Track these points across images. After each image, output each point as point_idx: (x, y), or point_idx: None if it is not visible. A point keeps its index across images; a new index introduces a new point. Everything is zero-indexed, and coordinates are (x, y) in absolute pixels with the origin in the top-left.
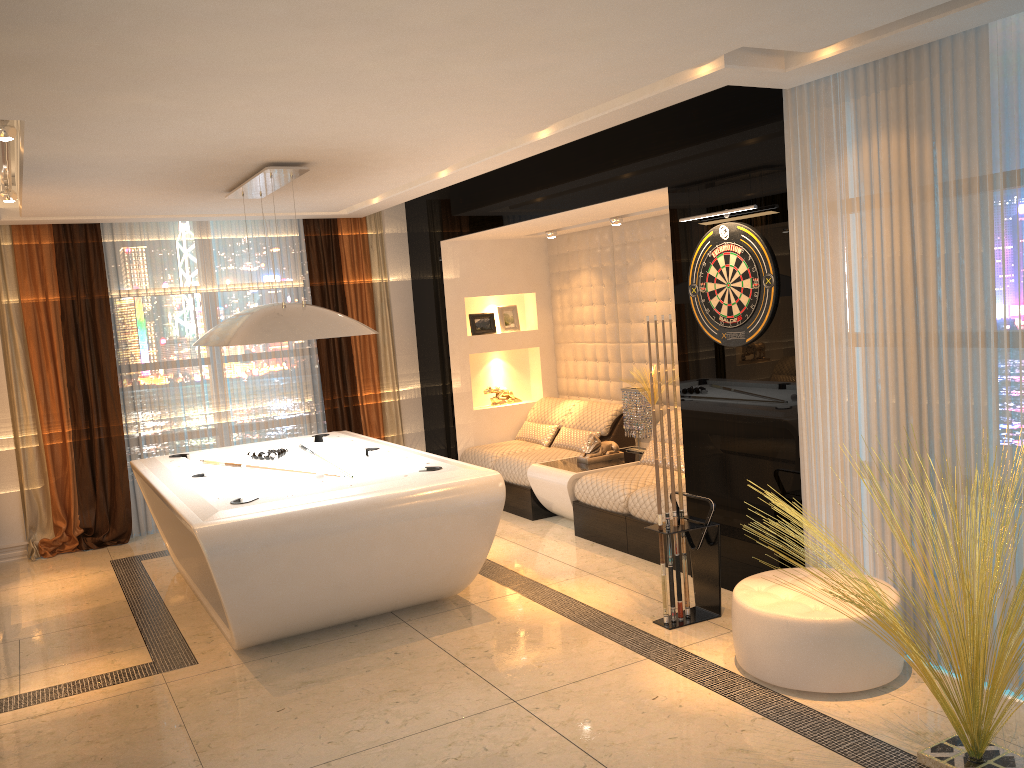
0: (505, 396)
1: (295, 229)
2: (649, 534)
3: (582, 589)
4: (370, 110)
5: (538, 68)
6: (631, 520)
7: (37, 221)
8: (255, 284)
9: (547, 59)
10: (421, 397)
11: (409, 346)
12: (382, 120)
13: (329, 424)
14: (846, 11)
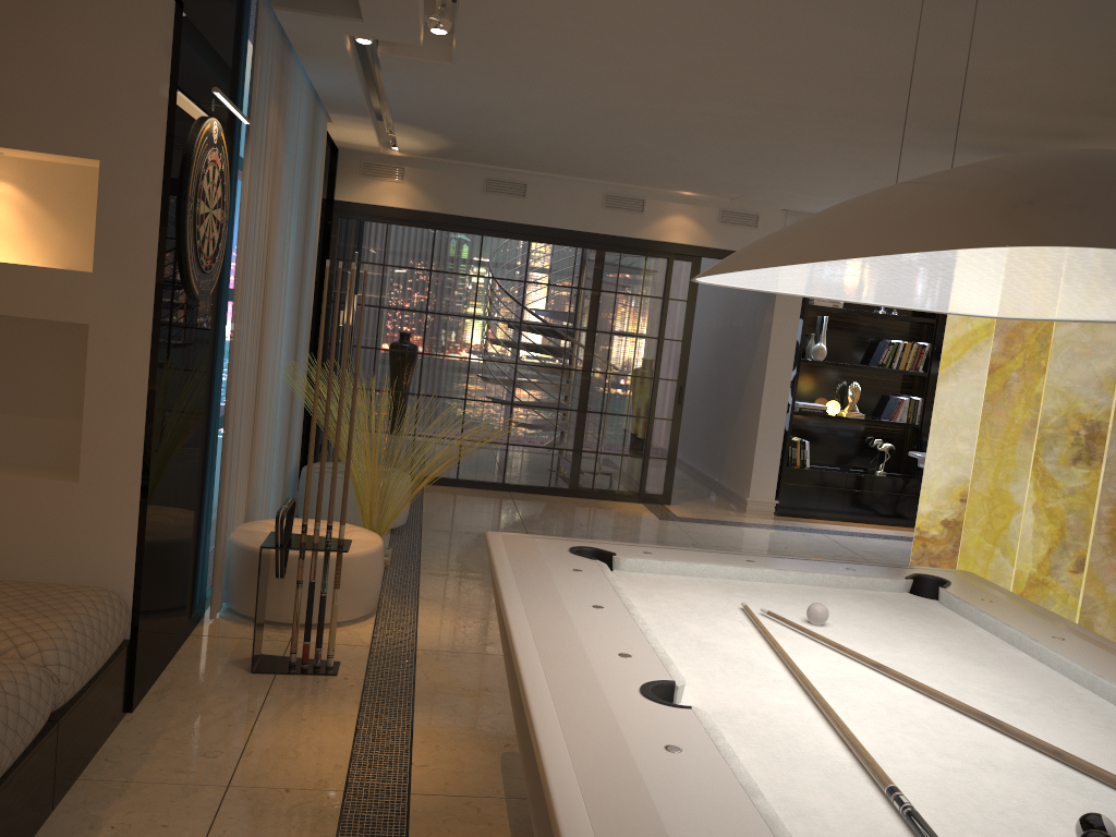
0: None
1: None
2: (89, 710)
3: (309, 756)
4: (745, 24)
5: (599, 61)
6: (67, 717)
7: None
8: None
9: (602, 69)
10: None
11: None
12: (726, 3)
13: None
14: (438, 84)
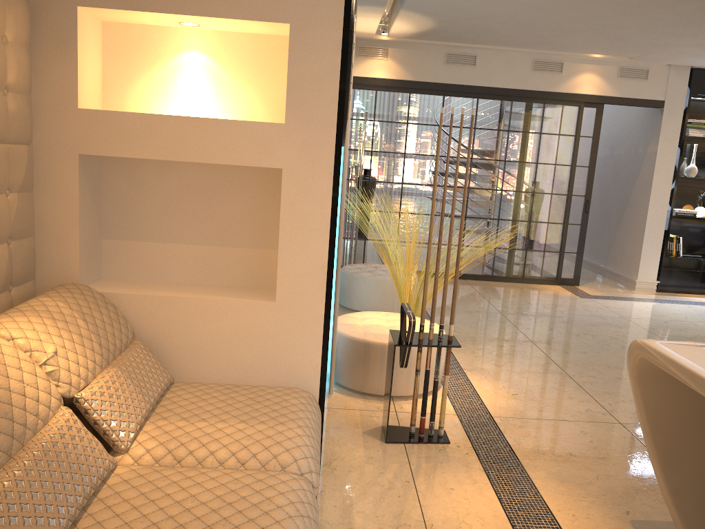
0: None
1: None
2: None
3: (479, 528)
4: None
5: None
6: None
7: None
8: None
9: None
10: None
11: None
12: None
13: None
14: None
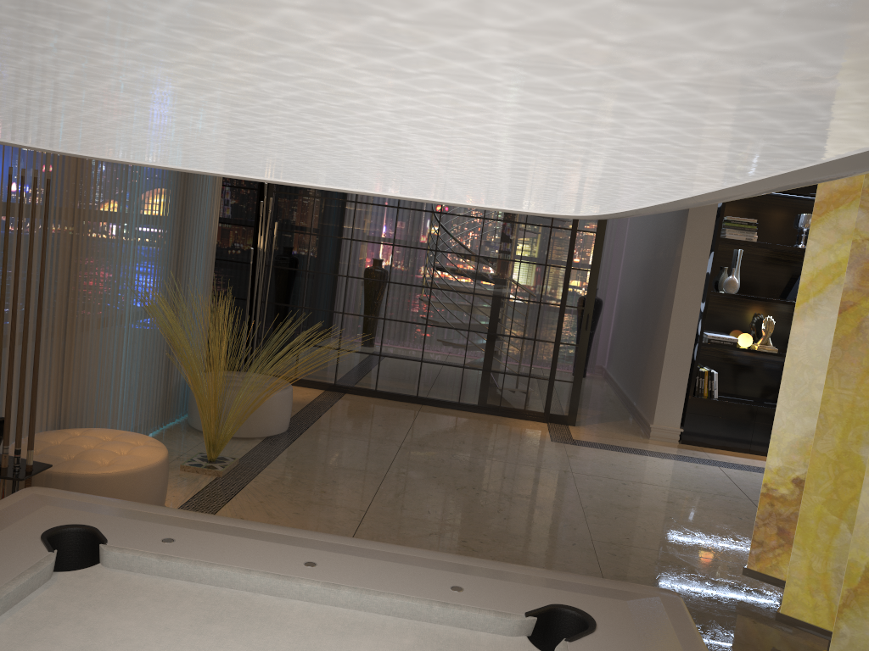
0: None
1: None
2: None
3: None
4: None
5: None
6: None
7: None
8: None
9: None
10: None
11: None
12: None
13: None
14: None
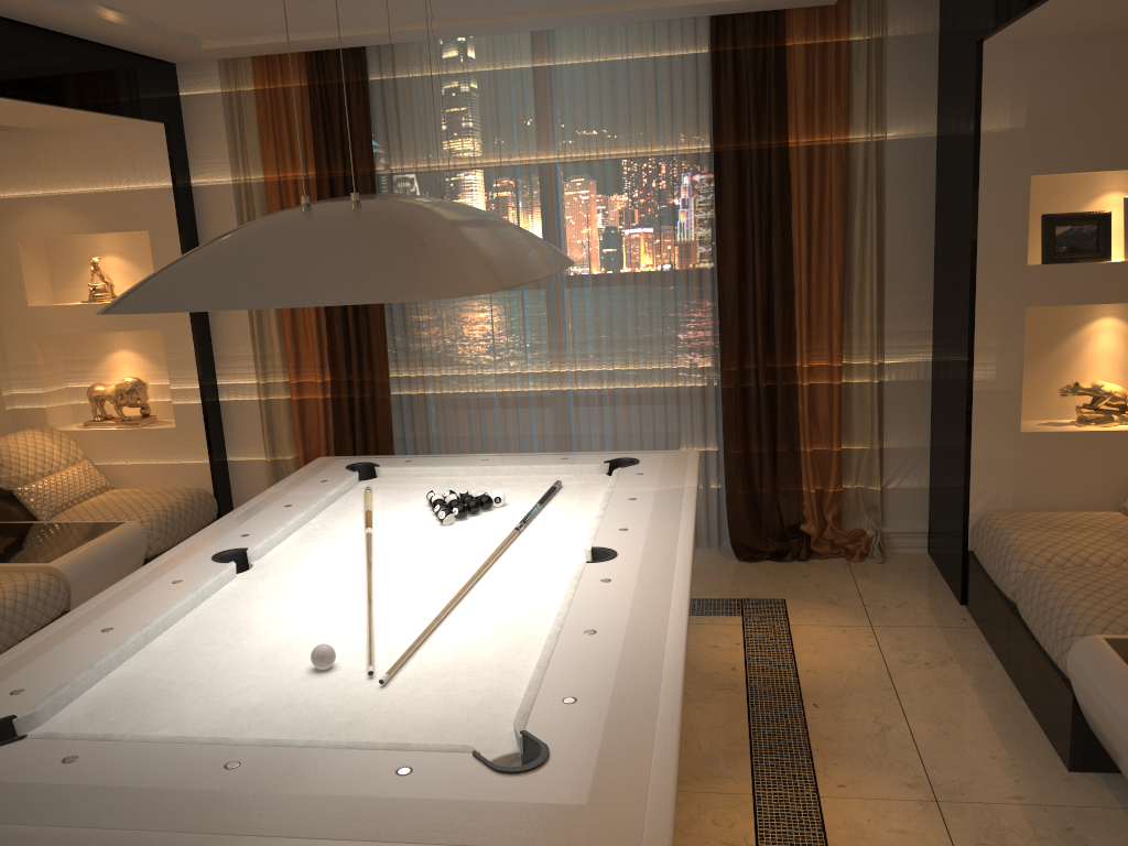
0: (1115, 406)
1: (701, 39)
2: None
3: None
4: None
5: None
6: None
7: (259, 48)
8: (621, 149)
9: None
10: (931, 380)
11: (916, 275)
12: None
13: (728, 415)
14: None
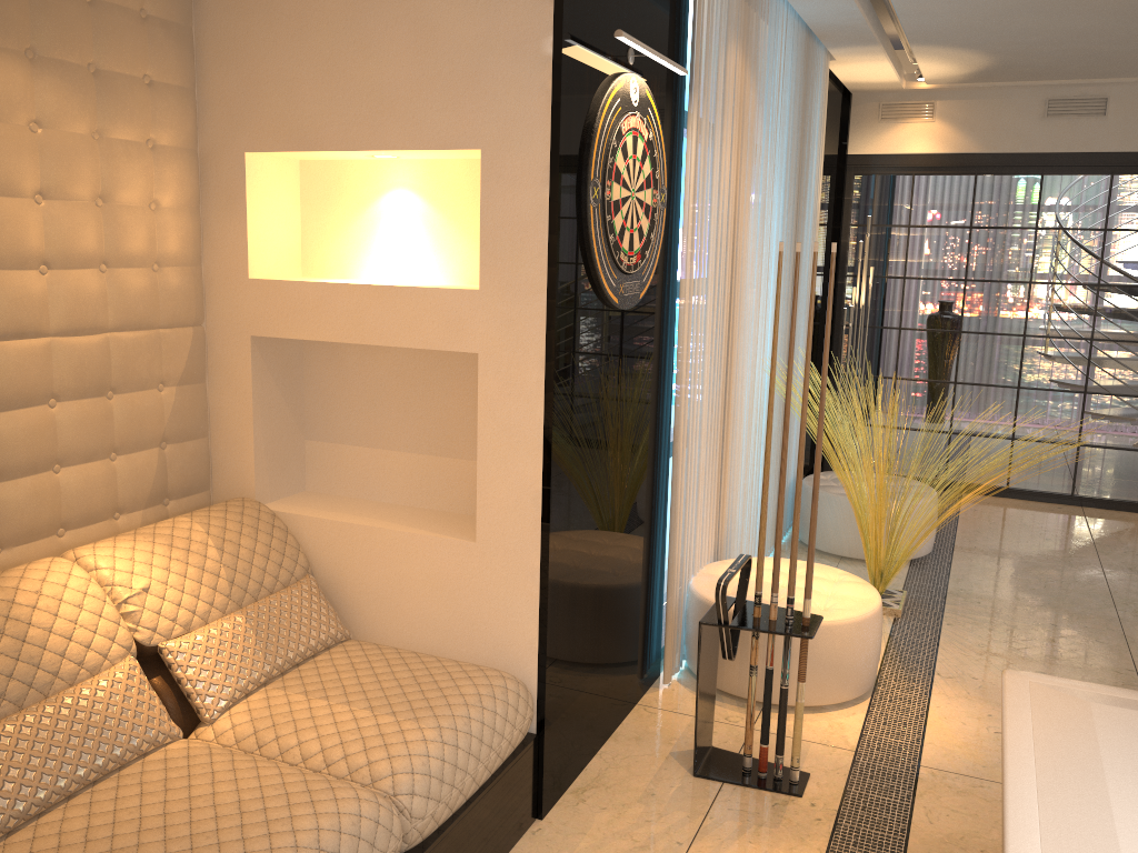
0: None
1: None
2: (466, 836)
3: None
4: None
5: None
6: None
7: None
8: None
9: None
10: None
11: None
12: None
13: None
14: None
